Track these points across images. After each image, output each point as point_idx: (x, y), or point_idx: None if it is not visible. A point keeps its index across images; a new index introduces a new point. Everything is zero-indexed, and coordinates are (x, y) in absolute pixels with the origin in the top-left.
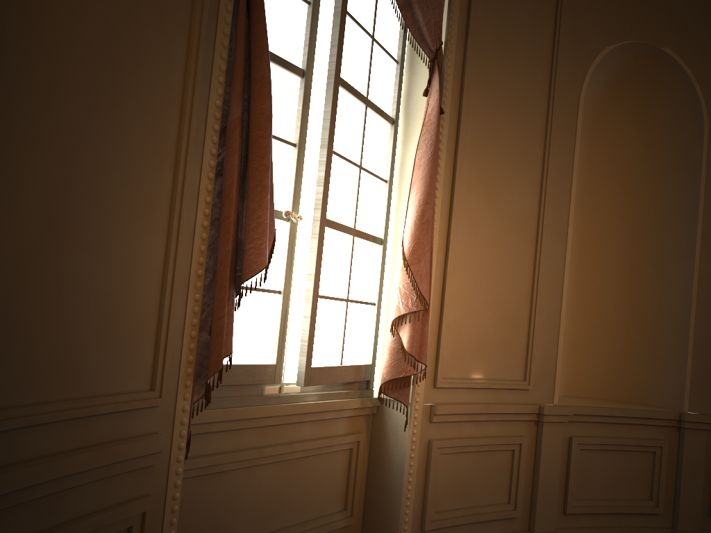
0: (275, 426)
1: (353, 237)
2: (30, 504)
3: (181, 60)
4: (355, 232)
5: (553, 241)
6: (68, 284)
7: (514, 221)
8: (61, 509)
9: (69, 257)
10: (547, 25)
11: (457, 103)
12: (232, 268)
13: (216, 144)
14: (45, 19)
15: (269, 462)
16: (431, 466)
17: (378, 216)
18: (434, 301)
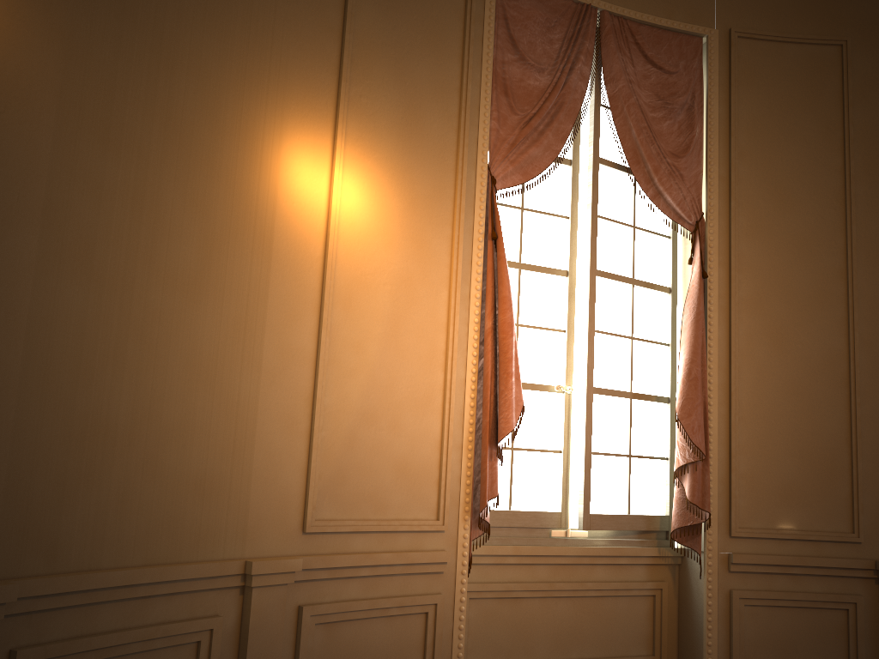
0: (567, 565)
1: (630, 399)
2: (358, 580)
3: (445, 300)
4: (632, 394)
5: (873, 379)
6: (375, 449)
7: (815, 364)
8: (378, 588)
9: (375, 434)
10: (834, 161)
11: (726, 263)
12: (493, 434)
13: (477, 348)
14: (354, 305)
15: (562, 596)
16: (733, 616)
17: (662, 377)
18: (720, 452)
